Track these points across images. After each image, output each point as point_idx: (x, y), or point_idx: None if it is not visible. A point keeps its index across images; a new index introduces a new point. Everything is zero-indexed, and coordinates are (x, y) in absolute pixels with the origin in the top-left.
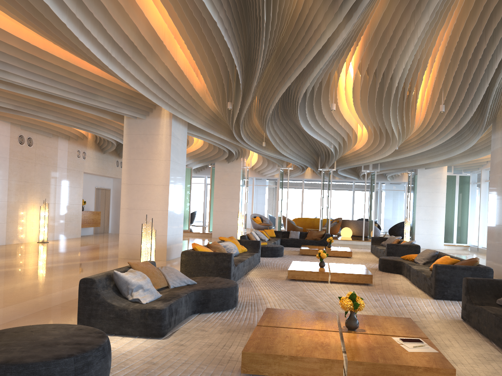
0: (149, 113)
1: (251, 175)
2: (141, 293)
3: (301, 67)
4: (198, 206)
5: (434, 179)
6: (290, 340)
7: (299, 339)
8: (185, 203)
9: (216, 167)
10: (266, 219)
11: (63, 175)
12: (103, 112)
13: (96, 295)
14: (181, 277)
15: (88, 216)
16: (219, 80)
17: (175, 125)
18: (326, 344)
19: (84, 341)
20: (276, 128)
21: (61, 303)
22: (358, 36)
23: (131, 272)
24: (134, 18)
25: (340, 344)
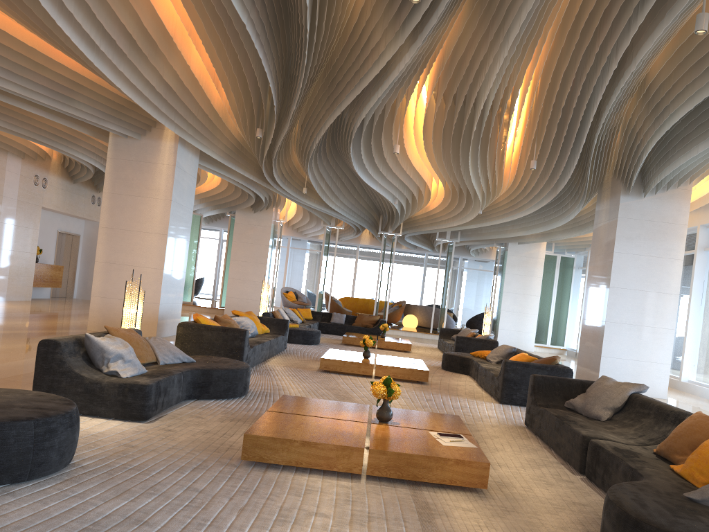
0: (146, 132)
1: (287, 233)
2: (120, 364)
3: (354, 94)
4: (207, 271)
5: (528, 258)
6: (306, 427)
7: (317, 426)
8: (188, 264)
9: (237, 217)
10: (303, 295)
11: (12, 209)
12: (80, 124)
13: (60, 363)
14: (175, 352)
15: (44, 271)
16: (247, 97)
17: (182, 152)
18: (348, 433)
19: (46, 407)
20: (322, 170)
21: (6, 377)
22: (430, 62)
23: (109, 338)
24: (135, 3)
25: (365, 434)
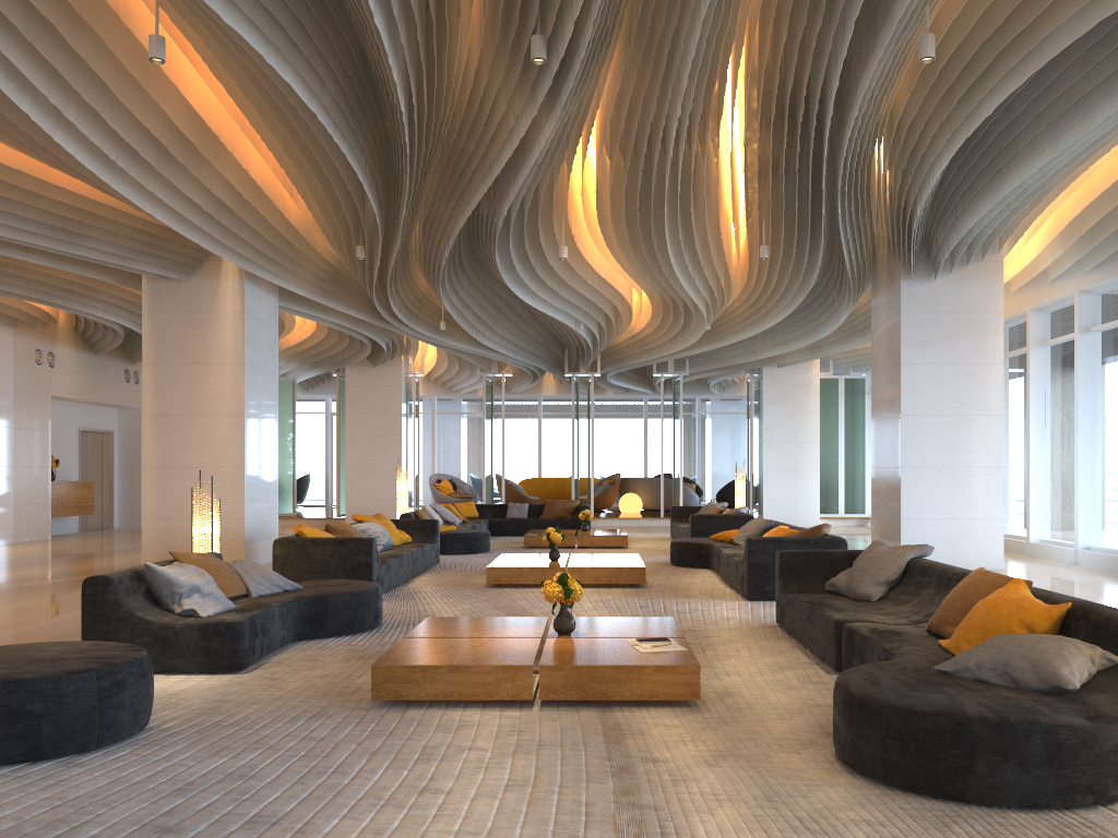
0: (196, 268)
1: (428, 392)
2: (198, 599)
3: (485, 185)
4: (314, 463)
5: (795, 387)
6: (456, 650)
7: (471, 648)
8: (283, 456)
9: (348, 376)
10: (465, 484)
11: (7, 404)
12: (97, 269)
13: (115, 606)
14: (273, 578)
15: (66, 491)
16: (336, 203)
17: (253, 291)
18: (513, 651)
19: (108, 655)
20: (464, 293)
21: (40, 640)
22: (588, 127)
23: (178, 566)
24: (159, 98)
25: (536, 650)
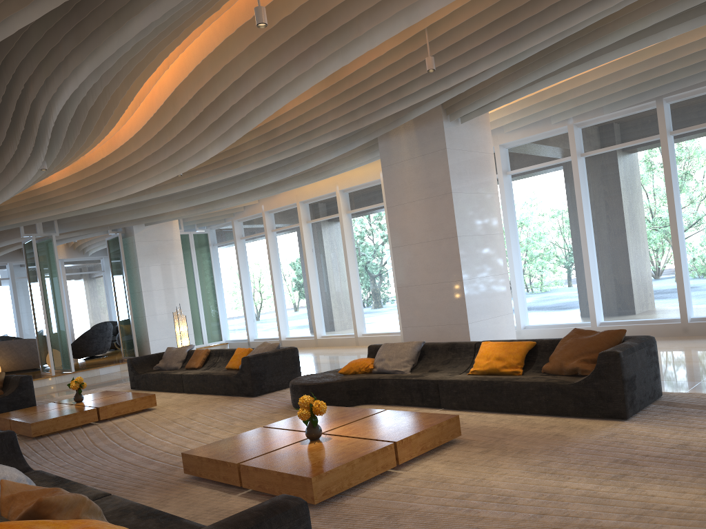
0: None
1: None
2: None
3: None
4: None
5: (162, 242)
6: None
7: None
8: None
9: None
10: None
11: None
12: None
13: None
14: None
15: None
16: None
17: None
18: None
19: None
20: None
21: None
22: None
23: None
24: None
25: None
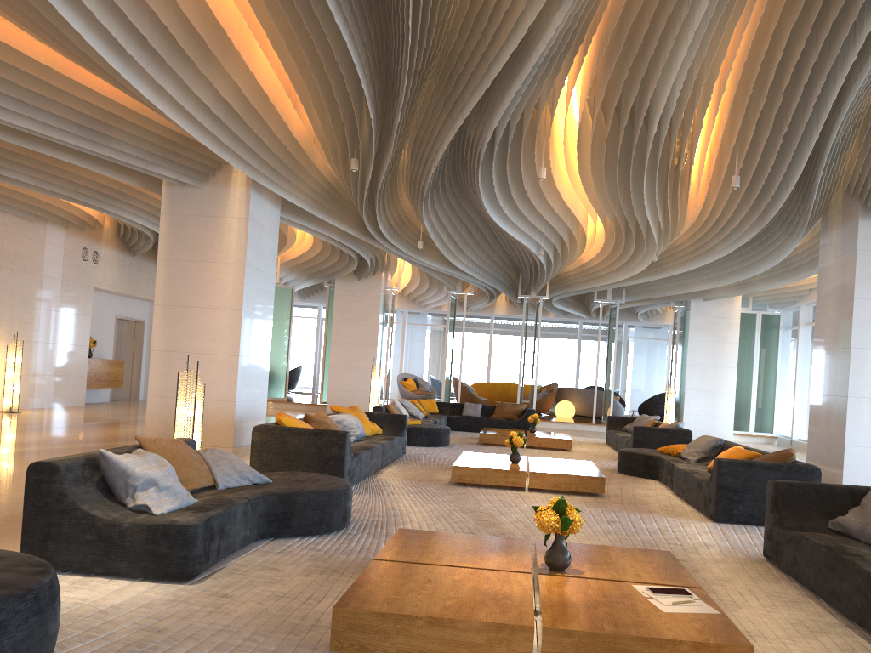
0: (210, 177)
1: (401, 306)
2: (153, 494)
3: (481, 89)
4: (305, 358)
5: (718, 319)
6: (435, 588)
7: (453, 586)
8: (279, 350)
9: (337, 287)
10: (426, 383)
11: (55, 291)
12: (124, 173)
13: (59, 497)
14: (242, 470)
15: (100, 367)
16: (335, 115)
17: (257, 200)
18: (504, 596)
19: None
20: (442, 215)
21: (7, 516)
22: (587, 38)
23: (137, 454)
24: None
25: (531, 596)
